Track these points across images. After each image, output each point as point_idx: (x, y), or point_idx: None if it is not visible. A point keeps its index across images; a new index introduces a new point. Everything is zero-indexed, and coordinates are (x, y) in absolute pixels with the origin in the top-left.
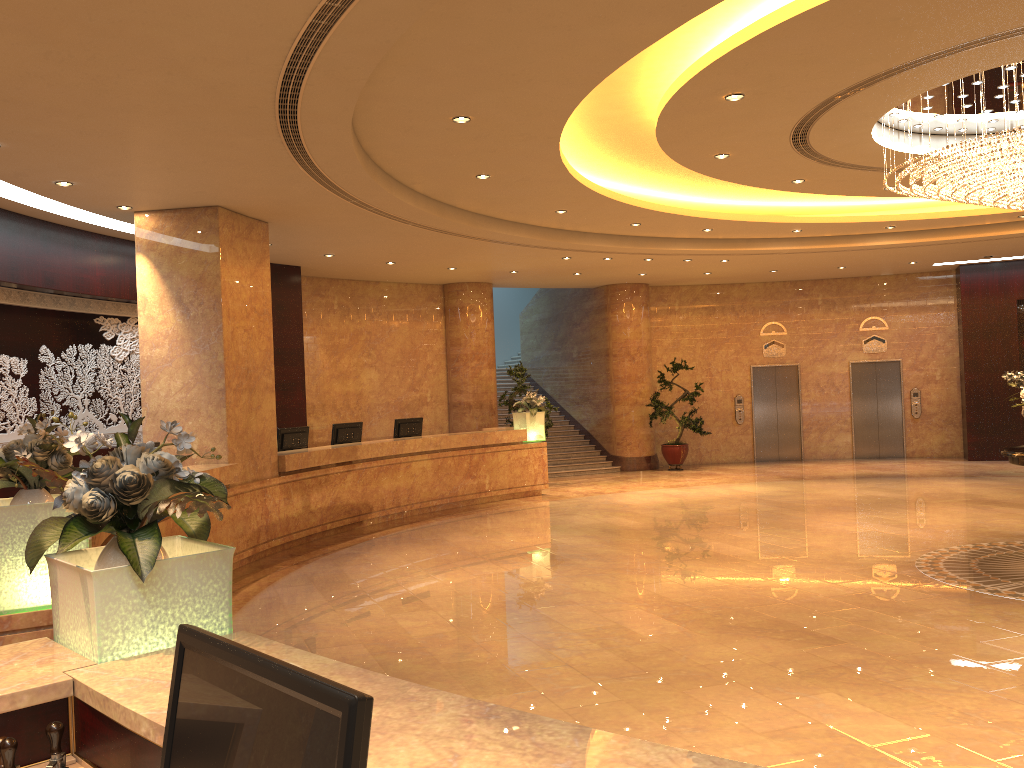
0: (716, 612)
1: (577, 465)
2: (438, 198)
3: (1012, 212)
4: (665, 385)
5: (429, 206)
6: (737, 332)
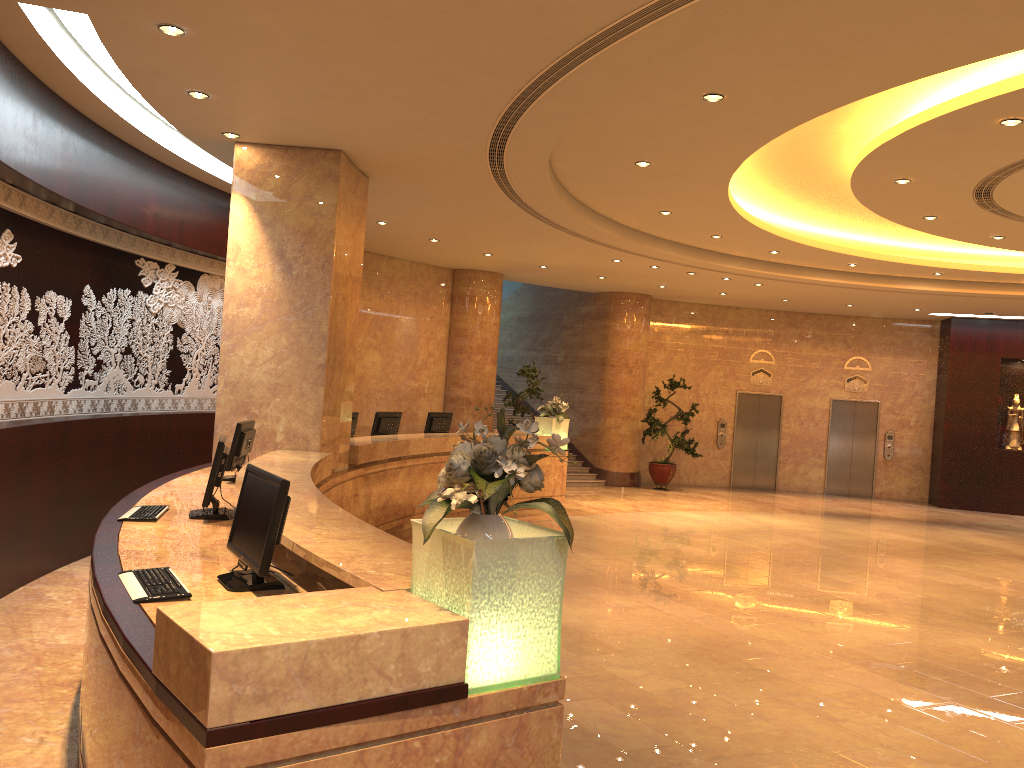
0: (948, 679)
1: None
2: (563, 179)
3: None
4: (660, 402)
5: (555, 187)
6: (728, 356)
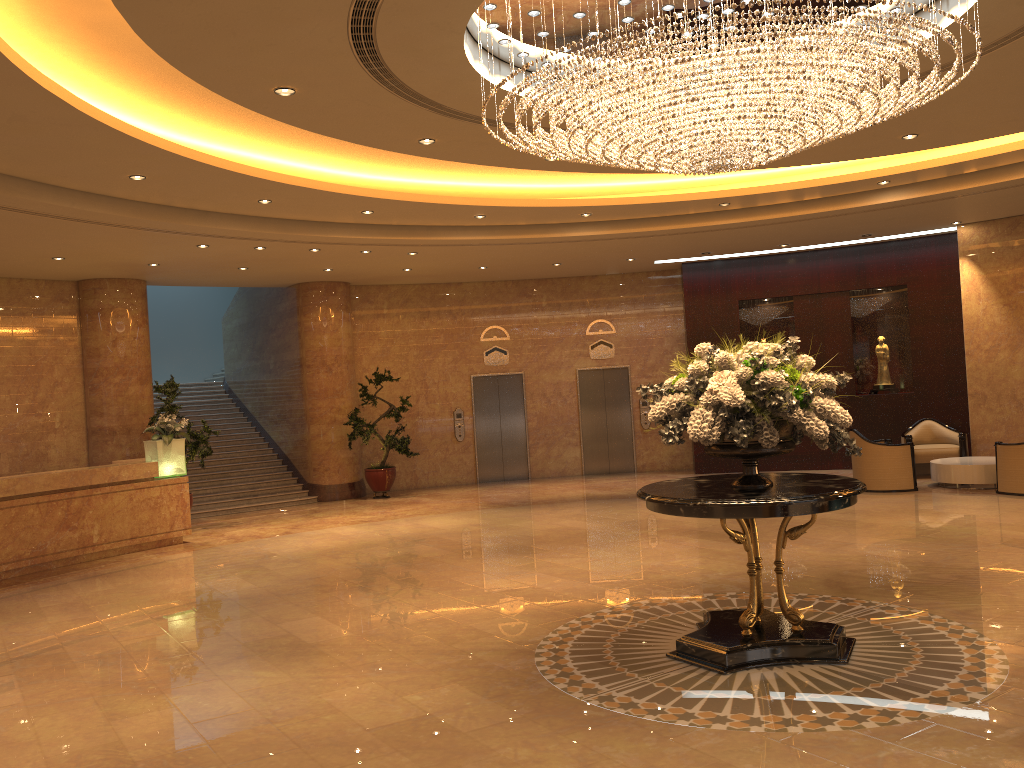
0: None
1: (263, 497)
2: None
3: (711, 198)
4: (368, 400)
5: None
6: (455, 338)
